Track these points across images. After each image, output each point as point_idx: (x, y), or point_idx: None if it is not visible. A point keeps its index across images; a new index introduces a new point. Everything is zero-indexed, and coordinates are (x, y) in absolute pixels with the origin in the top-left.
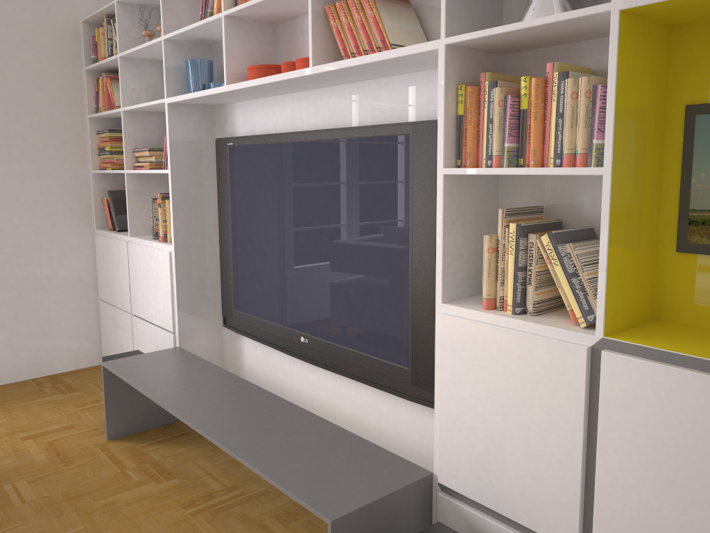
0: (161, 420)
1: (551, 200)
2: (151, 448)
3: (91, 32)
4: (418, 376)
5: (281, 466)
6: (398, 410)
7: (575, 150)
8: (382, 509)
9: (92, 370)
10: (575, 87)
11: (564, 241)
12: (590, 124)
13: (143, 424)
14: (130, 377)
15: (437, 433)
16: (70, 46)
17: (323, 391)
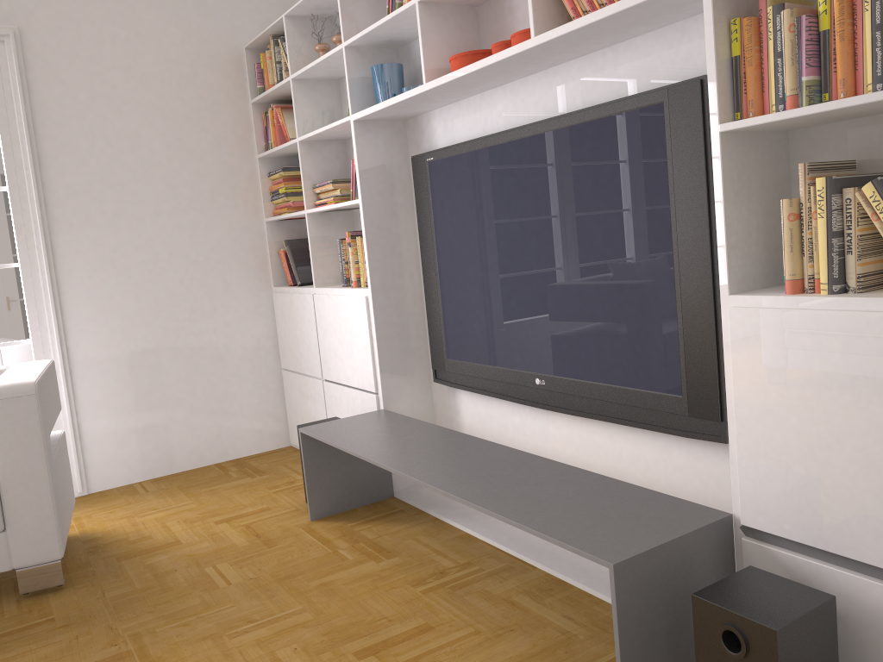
0: (369, 498)
1: (865, 152)
2: (362, 527)
3: (255, 59)
4: (696, 404)
5: (536, 515)
6: (670, 455)
7: None
8: (673, 555)
9: (279, 452)
10: None
11: None
12: None
13: (349, 502)
14: (335, 440)
15: (735, 462)
16: (233, 77)
17: (567, 445)
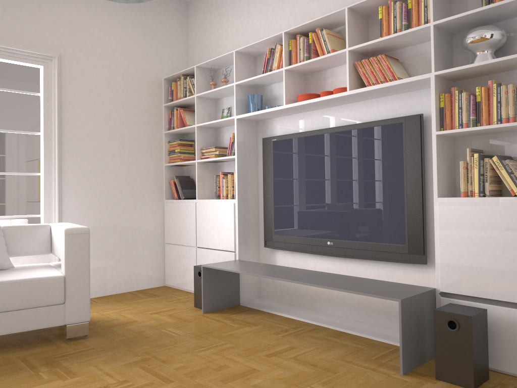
0: (229, 304)
1: (486, 147)
2: (232, 315)
3: (168, 84)
4: (412, 248)
5: (354, 288)
6: (395, 273)
7: (508, 116)
8: (418, 300)
9: (161, 288)
10: (506, 89)
11: (503, 159)
12: (516, 104)
13: (220, 305)
14: (227, 268)
15: (437, 266)
16: (157, 92)
17: (340, 274)
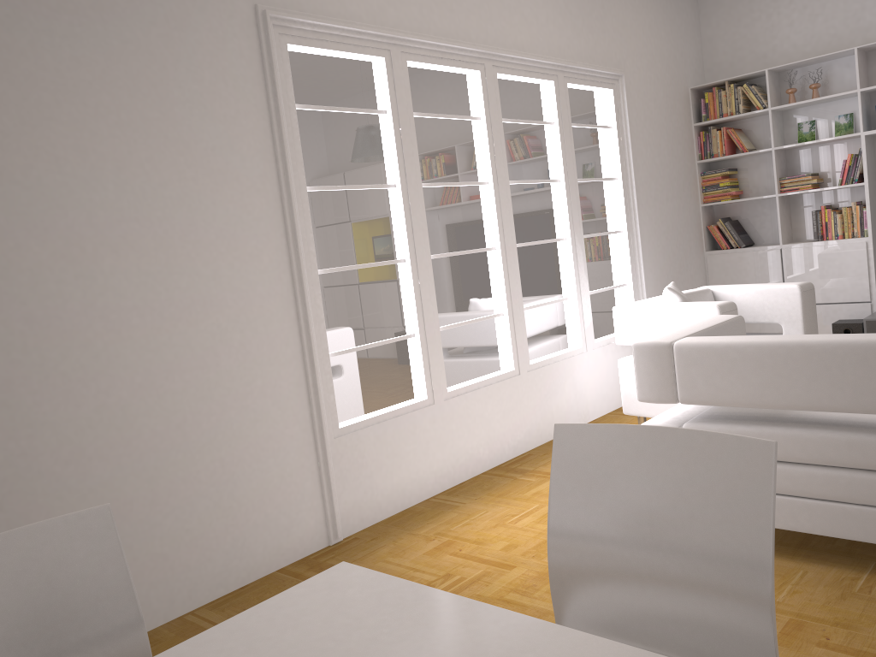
0: None
1: None
2: None
3: (693, 96)
4: None
5: None
6: None
7: None
8: None
9: None
10: None
11: None
12: None
13: None
14: None
15: None
16: (686, 108)
17: None
